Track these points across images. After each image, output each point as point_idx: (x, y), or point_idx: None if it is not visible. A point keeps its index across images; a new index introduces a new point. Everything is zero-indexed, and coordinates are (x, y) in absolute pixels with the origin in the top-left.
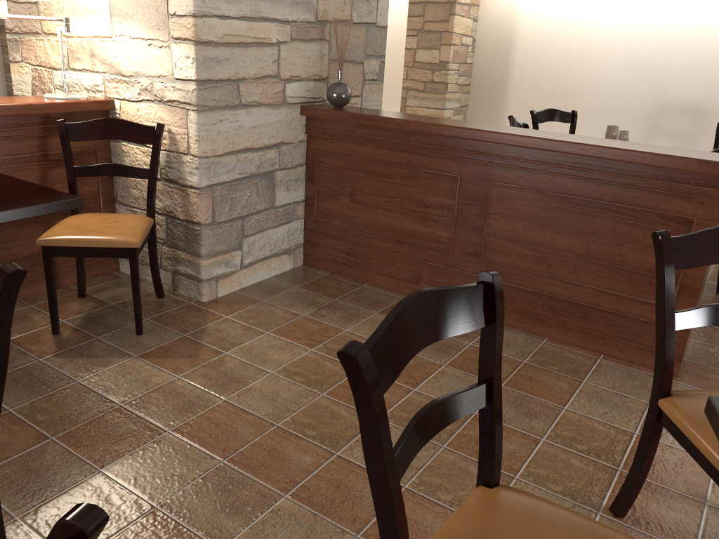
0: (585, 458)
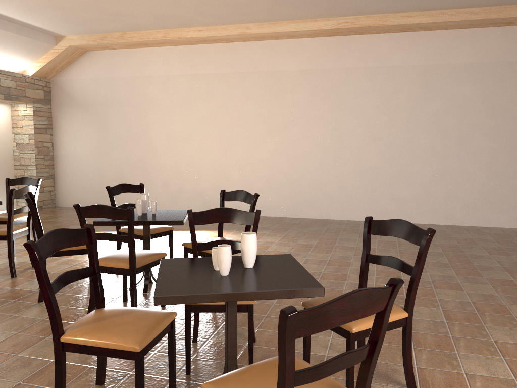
0: (4, 305)
